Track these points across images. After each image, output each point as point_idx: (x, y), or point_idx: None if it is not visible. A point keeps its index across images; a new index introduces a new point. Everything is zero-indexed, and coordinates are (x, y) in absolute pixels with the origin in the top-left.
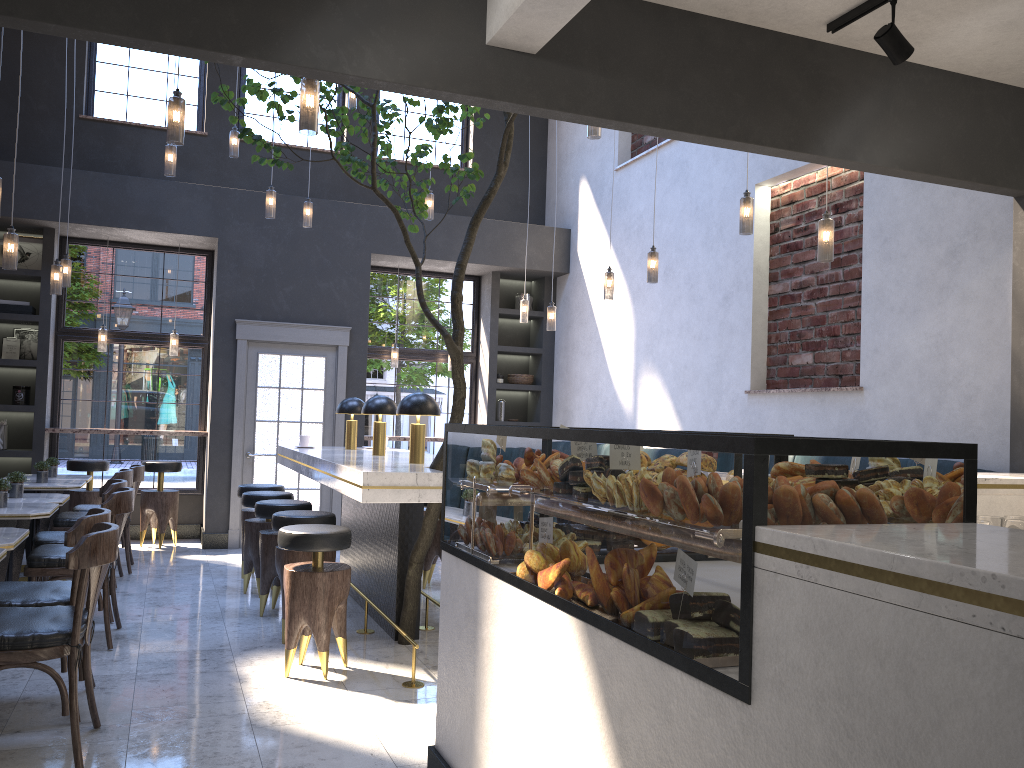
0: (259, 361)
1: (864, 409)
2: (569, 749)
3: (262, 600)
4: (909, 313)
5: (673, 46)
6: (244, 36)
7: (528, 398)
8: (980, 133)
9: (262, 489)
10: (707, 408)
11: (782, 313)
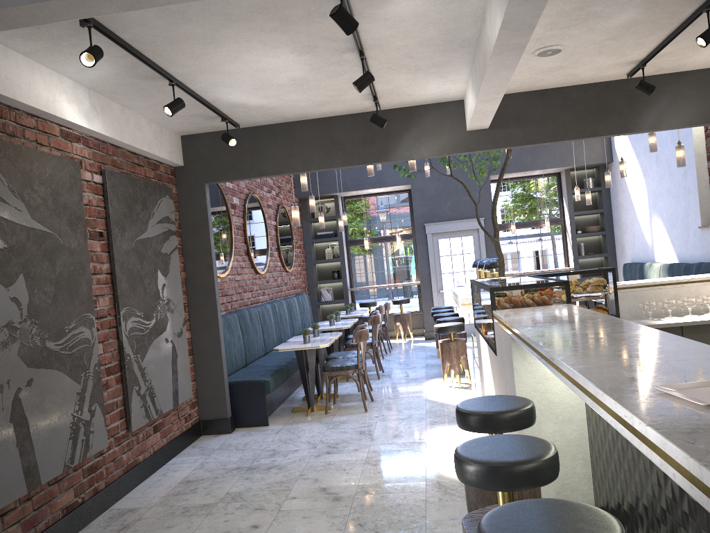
0: (439, 243)
1: None
2: (490, 383)
3: None
4: None
5: (551, 105)
6: (378, 155)
7: (600, 239)
8: None
9: (442, 308)
10: (684, 238)
11: None
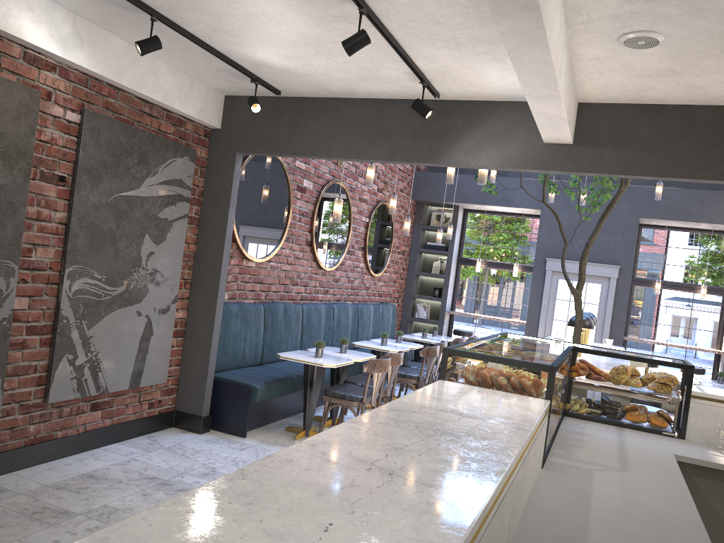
0: (558, 283)
1: None
2: None
3: None
4: None
5: (667, 127)
6: (428, 154)
7: None
8: None
9: None
10: None
11: None
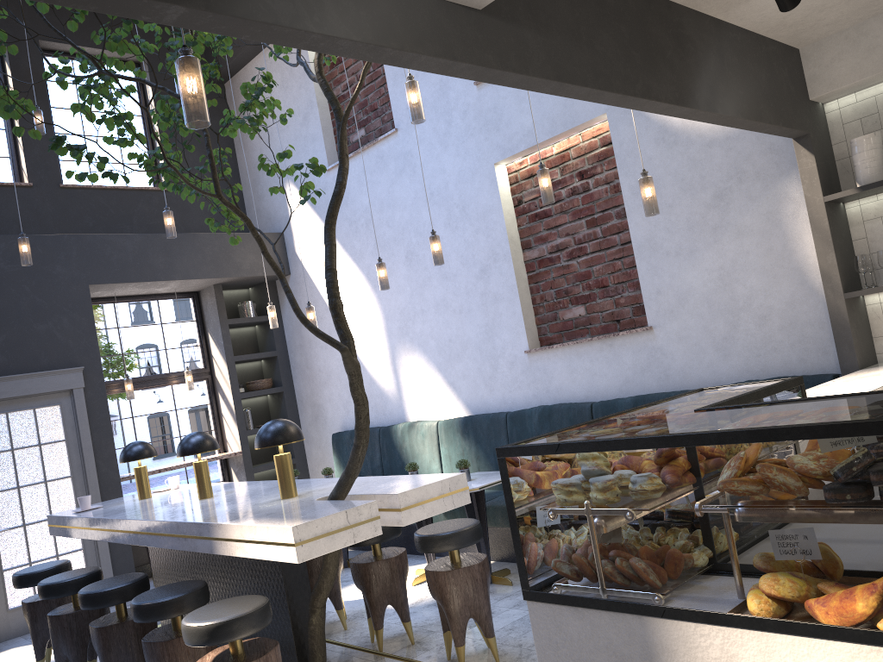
0: None
1: (657, 345)
2: None
3: None
4: (686, 254)
5: (582, 3)
6: None
7: (268, 401)
8: (775, 84)
9: (48, 571)
10: (484, 374)
11: (543, 275)
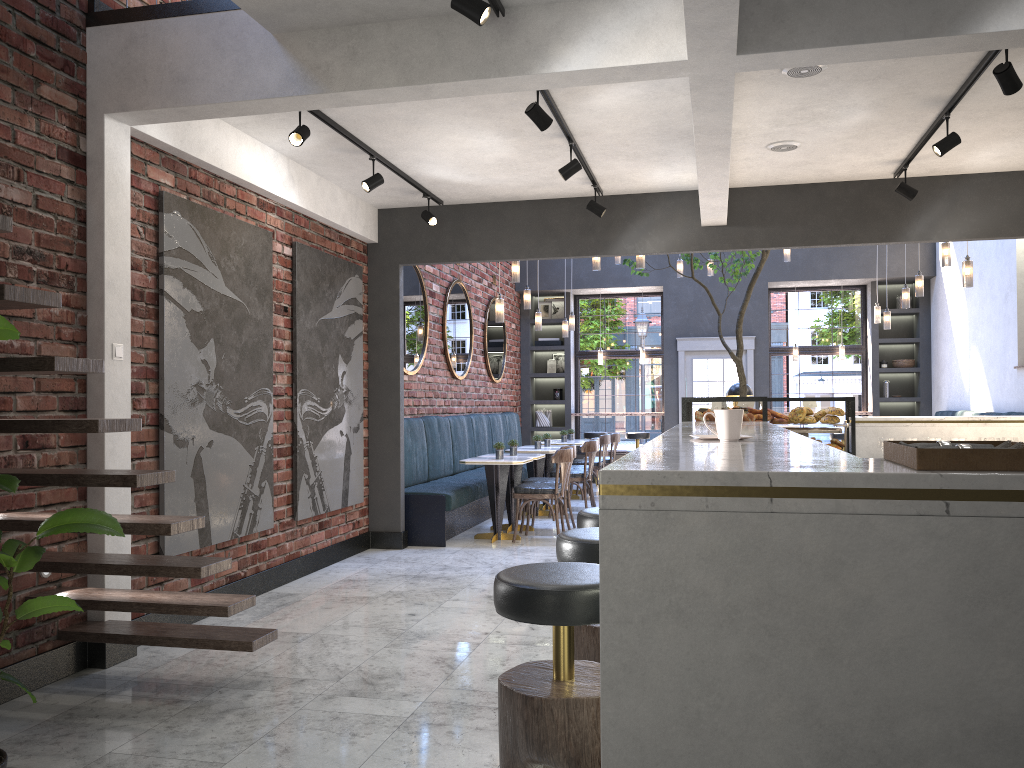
0: (693, 364)
1: None
2: None
3: None
4: None
5: (803, 203)
6: (597, 247)
7: (914, 378)
8: None
9: None
10: (1000, 380)
11: None
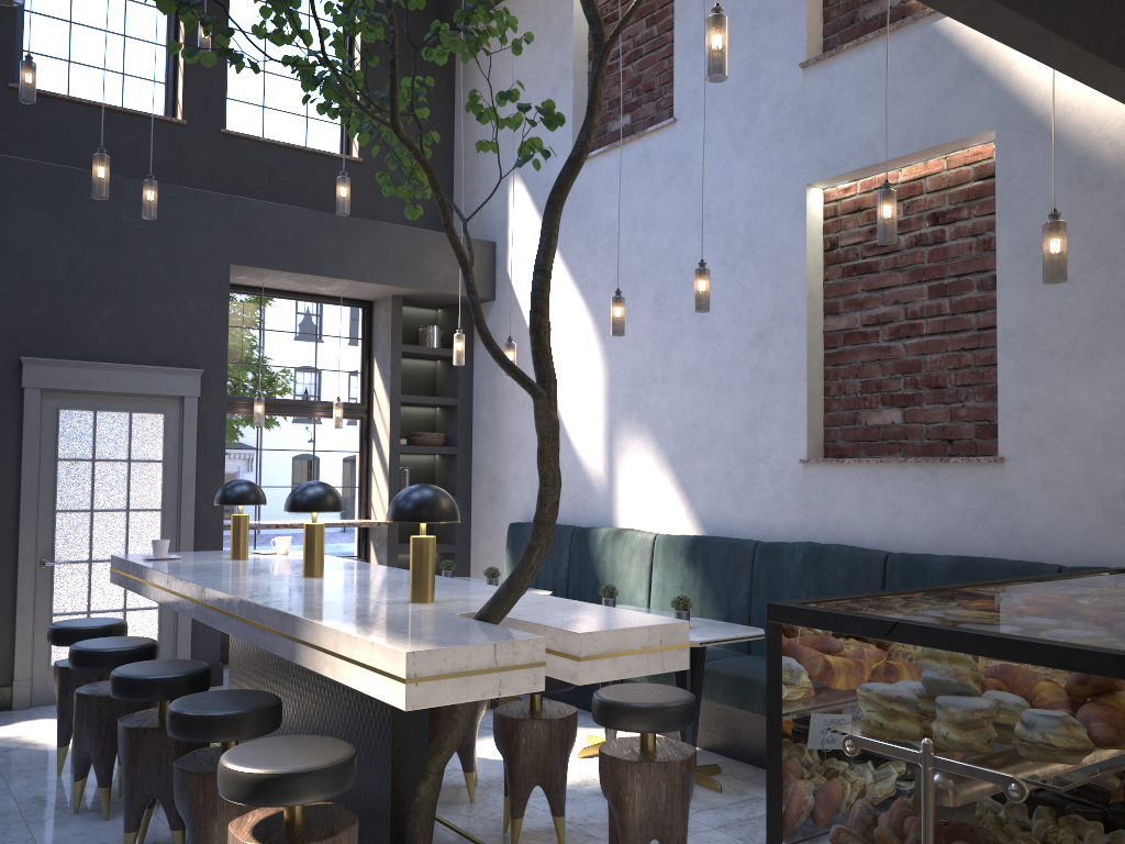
0: (60, 421)
1: (1007, 487)
2: None
3: (128, 842)
4: (1082, 359)
5: None
6: None
7: (436, 463)
8: None
9: (93, 630)
10: (734, 481)
11: (847, 356)
